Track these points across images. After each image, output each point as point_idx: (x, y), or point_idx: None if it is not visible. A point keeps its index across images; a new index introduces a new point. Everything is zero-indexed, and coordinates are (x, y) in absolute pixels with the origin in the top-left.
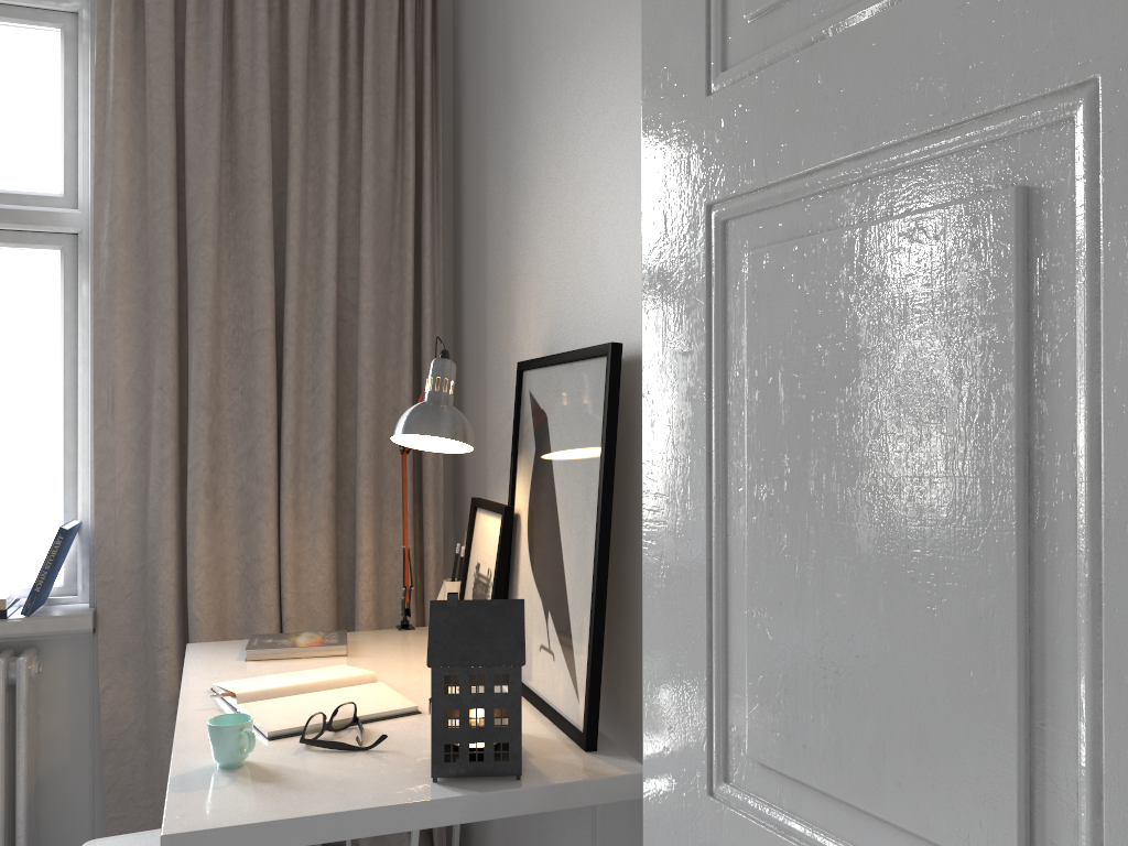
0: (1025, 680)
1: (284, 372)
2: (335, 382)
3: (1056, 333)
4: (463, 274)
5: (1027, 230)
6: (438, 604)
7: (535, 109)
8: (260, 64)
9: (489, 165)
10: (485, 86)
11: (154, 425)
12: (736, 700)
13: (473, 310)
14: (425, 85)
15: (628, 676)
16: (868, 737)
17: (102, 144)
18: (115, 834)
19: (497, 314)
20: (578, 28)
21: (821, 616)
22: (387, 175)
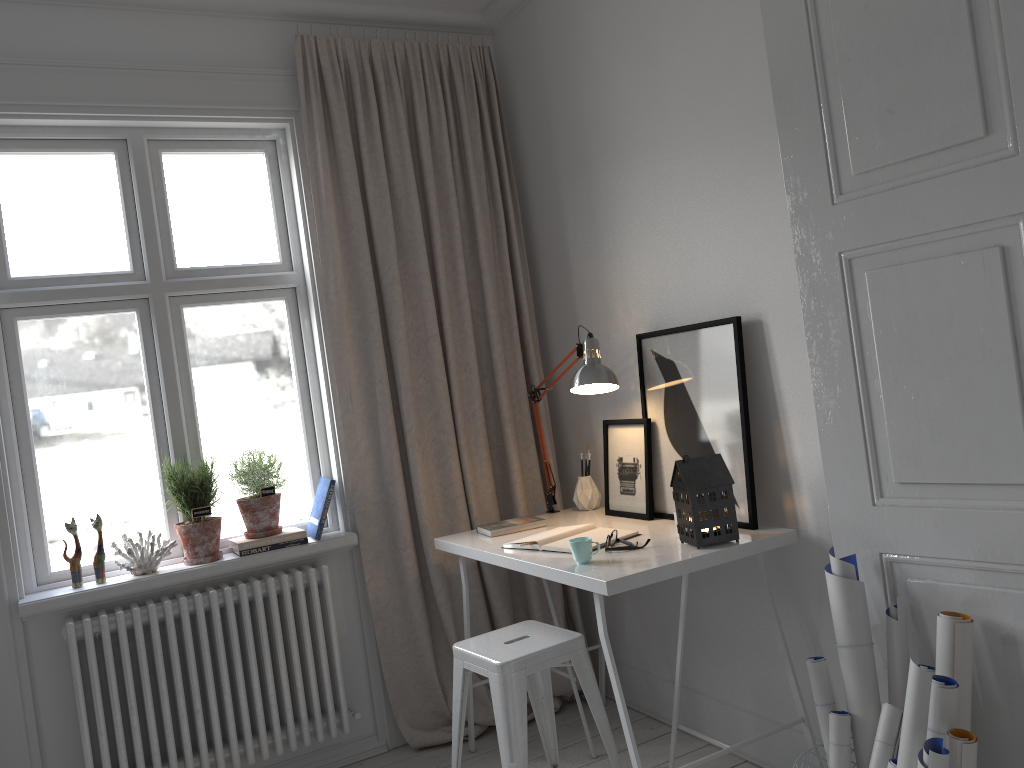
0: (1023, 415)
1: (449, 361)
2: (477, 364)
3: (1020, 295)
4: (540, 284)
5: (1004, 261)
6: (680, 461)
7: (620, 184)
8: (408, 164)
9: (567, 215)
10: (554, 164)
11: (379, 406)
12: (882, 461)
13: (557, 306)
14: (503, 164)
15: (759, 492)
16: (958, 454)
17: (321, 228)
18: (387, 674)
19: (589, 307)
20: (663, 142)
21: (928, 414)
22: (488, 226)
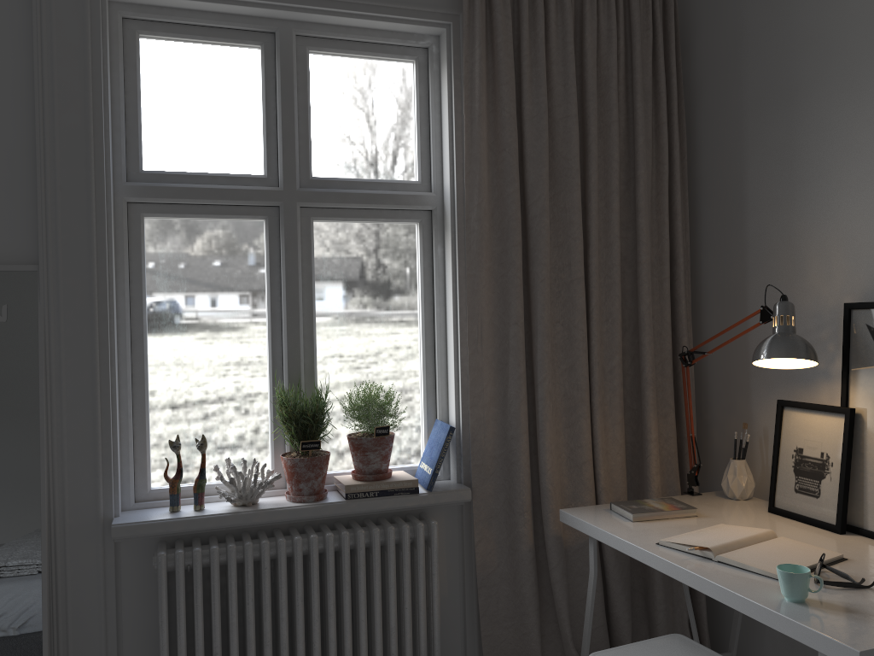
0: None
1: (591, 309)
2: (621, 315)
3: None
4: (698, 232)
5: None
6: None
7: (842, 118)
8: (572, 83)
9: (750, 154)
10: (740, 95)
11: (511, 350)
12: None
13: (719, 259)
14: (673, 93)
15: None
16: None
17: (470, 146)
18: (486, 647)
19: (768, 264)
20: None
21: None
22: (649, 161)
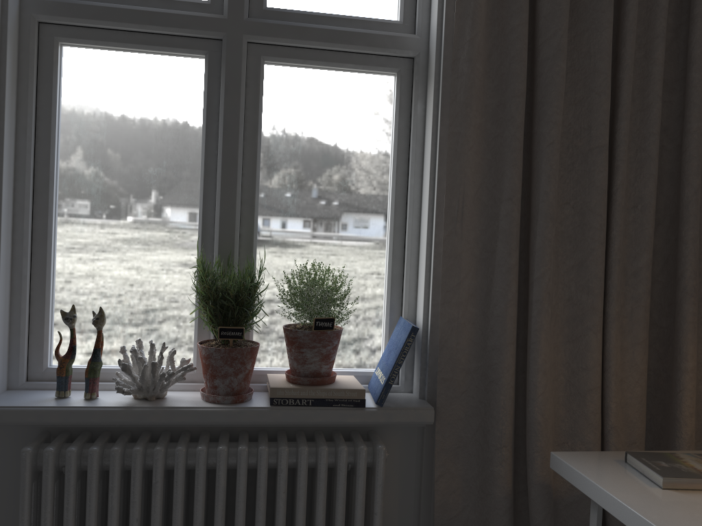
0: None
1: (615, 189)
2: (655, 201)
3: None
4: None
5: None
6: None
7: None
8: None
9: None
10: None
11: (501, 234)
12: None
13: None
14: None
15: None
16: None
17: None
18: None
19: None
20: None
21: None
22: None
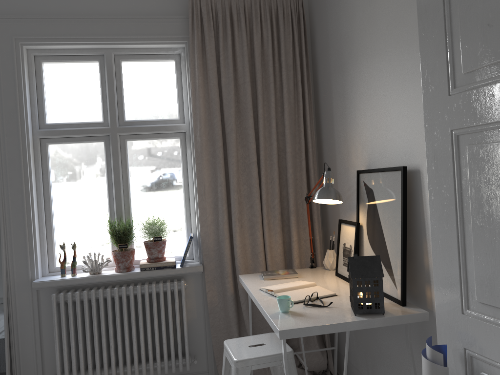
0: None
1: (261, 176)
2: (278, 179)
3: None
4: (321, 134)
5: None
6: (351, 257)
7: (356, 77)
8: (246, 66)
9: (333, 95)
10: (329, 65)
11: (219, 198)
12: (470, 284)
13: (328, 148)
14: (304, 65)
15: (413, 281)
16: None
17: (195, 101)
18: (214, 342)
19: (341, 151)
20: (376, 51)
21: None
22: (292, 100)
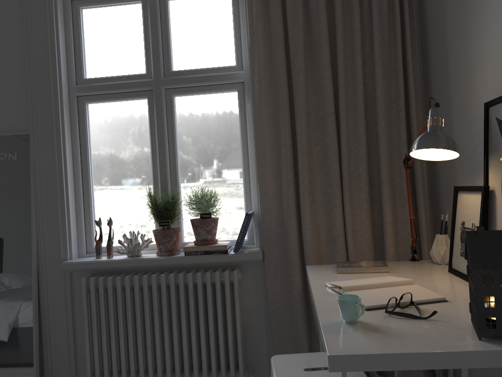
0: None
1: (340, 133)
2: (366, 136)
3: None
4: (430, 73)
5: None
6: (471, 233)
7: None
8: None
9: (447, 6)
10: None
11: (283, 164)
12: None
13: (439, 89)
14: None
15: None
16: None
17: (252, 37)
18: (277, 354)
19: (458, 86)
20: None
21: None
22: (385, 27)
